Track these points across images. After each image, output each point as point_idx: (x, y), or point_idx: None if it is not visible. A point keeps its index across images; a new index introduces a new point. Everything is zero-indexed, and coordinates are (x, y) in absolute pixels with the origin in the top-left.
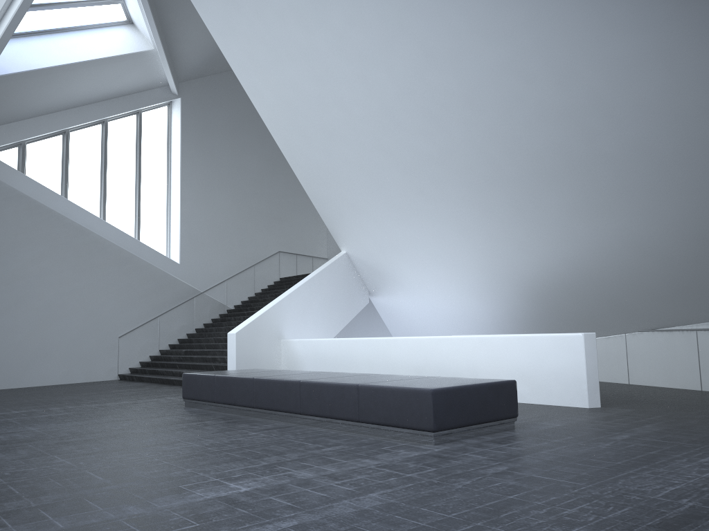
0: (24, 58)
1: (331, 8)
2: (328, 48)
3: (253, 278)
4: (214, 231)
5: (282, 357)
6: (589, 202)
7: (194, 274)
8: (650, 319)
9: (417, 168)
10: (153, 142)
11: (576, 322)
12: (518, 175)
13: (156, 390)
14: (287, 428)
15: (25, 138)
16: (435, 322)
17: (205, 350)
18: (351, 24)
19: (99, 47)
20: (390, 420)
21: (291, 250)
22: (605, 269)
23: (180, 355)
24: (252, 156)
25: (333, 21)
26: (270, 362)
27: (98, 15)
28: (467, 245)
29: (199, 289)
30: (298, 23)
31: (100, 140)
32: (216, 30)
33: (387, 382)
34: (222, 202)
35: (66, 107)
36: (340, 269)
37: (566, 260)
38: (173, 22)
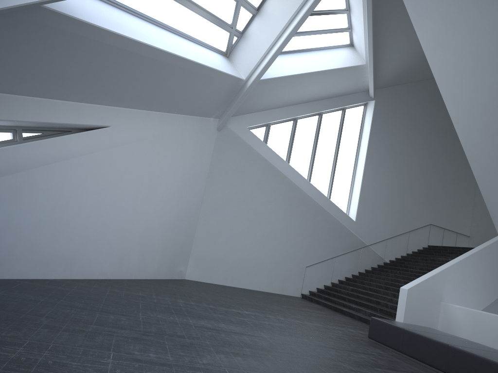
0: (282, 68)
1: None
2: None
3: (407, 242)
4: (383, 201)
5: (440, 317)
6: None
7: (364, 231)
8: None
9: None
10: (350, 131)
11: None
12: None
13: (335, 318)
14: None
15: (271, 121)
16: None
17: (369, 293)
18: None
19: (329, 62)
20: None
21: (440, 224)
22: None
23: (347, 291)
24: (420, 147)
25: None
26: (429, 319)
27: (332, 40)
28: None
29: (365, 242)
30: None
31: (316, 126)
32: (428, 47)
33: None
34: (392, 179)
35: (299, 102)
36: (496, 251)
37: None
38: (383, 44)
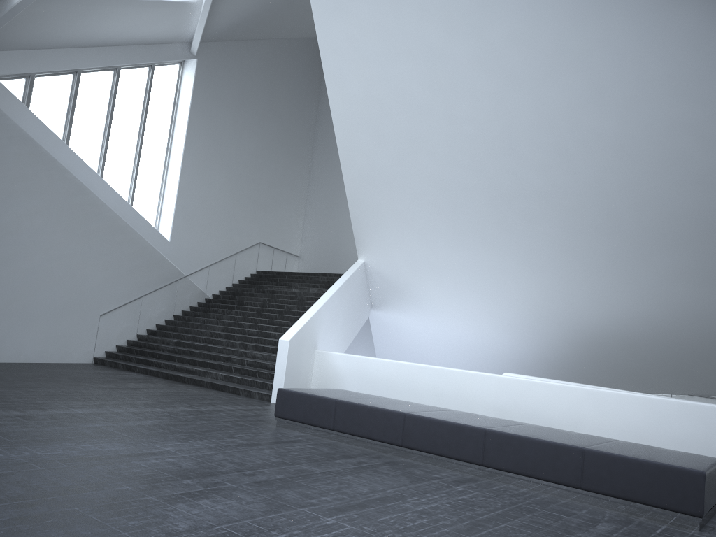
0: None
1: (498, 20)
2: (468, 59)
3: (233, 268)
4: (206, 212)
5: (315, 369)
6: (707, 270)
7: (181, 255)
8: (709, 387)
9: (512, 199)
10: (160, 102)
11: (619, 375)
12: (637, 230)
13: (183, 391)
14: (477, 482)
15: (40, 71)
16: (441, 347)
17: (208, 346)
18: (514, 42)
19: None
20: (632, 495)
21: (270, 243)
22: (686, 333)
23: (170, 346)
24: (251, 137)
25: (492, 34)
26: (305, 374)
27: None
28: (528, 283)
29: (183, 272)
30: (443, 24)
31: (110, 88)
32: (321, 6)
33: (605, 448)
34: (218, 180)
35: (88, 44)
36: (358, 279)
37: (644, 317)
38: None
